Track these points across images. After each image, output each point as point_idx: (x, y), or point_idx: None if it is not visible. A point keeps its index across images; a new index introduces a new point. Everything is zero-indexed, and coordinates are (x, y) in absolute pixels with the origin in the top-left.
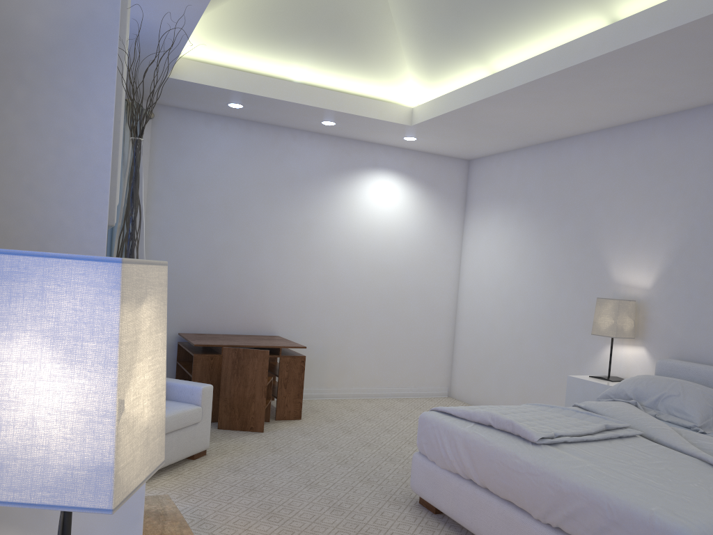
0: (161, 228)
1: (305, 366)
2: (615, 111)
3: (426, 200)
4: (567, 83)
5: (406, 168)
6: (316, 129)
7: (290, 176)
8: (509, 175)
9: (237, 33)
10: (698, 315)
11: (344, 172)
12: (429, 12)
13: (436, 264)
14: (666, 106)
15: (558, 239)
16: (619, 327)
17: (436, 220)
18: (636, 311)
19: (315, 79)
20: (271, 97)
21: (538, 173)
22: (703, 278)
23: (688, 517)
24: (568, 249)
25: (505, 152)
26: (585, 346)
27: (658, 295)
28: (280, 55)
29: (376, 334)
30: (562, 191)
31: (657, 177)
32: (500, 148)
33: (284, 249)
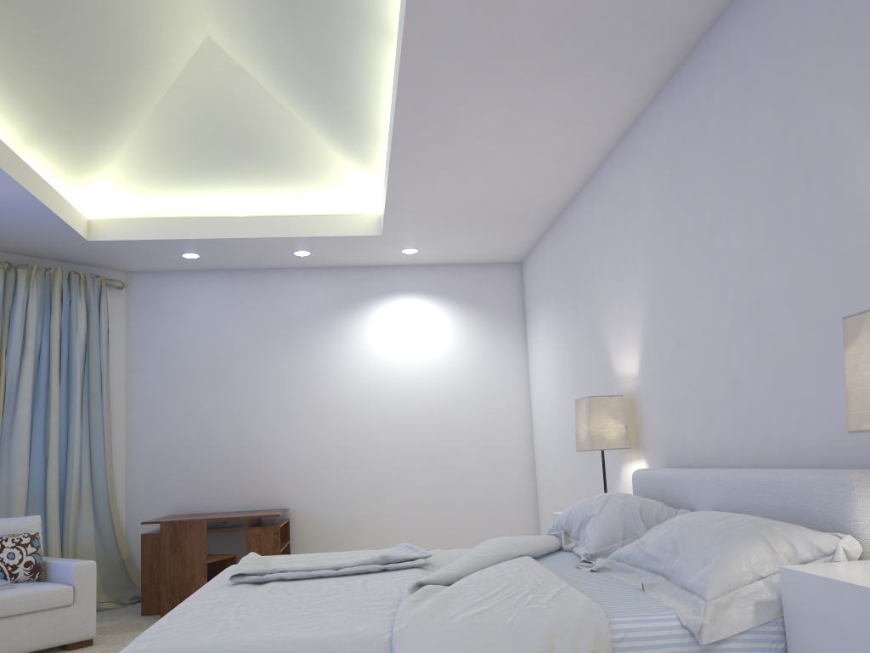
0: (142, 400)
1: (329, 543)
2: (553, 156)
3: (467, 320)
4: (431, 137)
5: (434, 287)
6: (304, 263)
7: (286, 321)
8: (543, 268)
9: (150, 180)
10: (672, 399)
11: (352, 305)
12: (314, 105)
13: (494, 397)
14: (597, 132)
15: (578, 335)
16: (596, 435)
17: (486, 342)
18: (634, 409)
19: (259, 208)
20: (203, 237)
21: (558, 258)
22: (668, 345)
23: (157, 645)
24: (585, 344)
25: (538, 242)
26: (610, 472)
27: (644, 381)
28: (206, 192)
29: (420, 495)
30: (572, 273)
31: (623, 224)
32: (522, 238)
33: (287, 405)
